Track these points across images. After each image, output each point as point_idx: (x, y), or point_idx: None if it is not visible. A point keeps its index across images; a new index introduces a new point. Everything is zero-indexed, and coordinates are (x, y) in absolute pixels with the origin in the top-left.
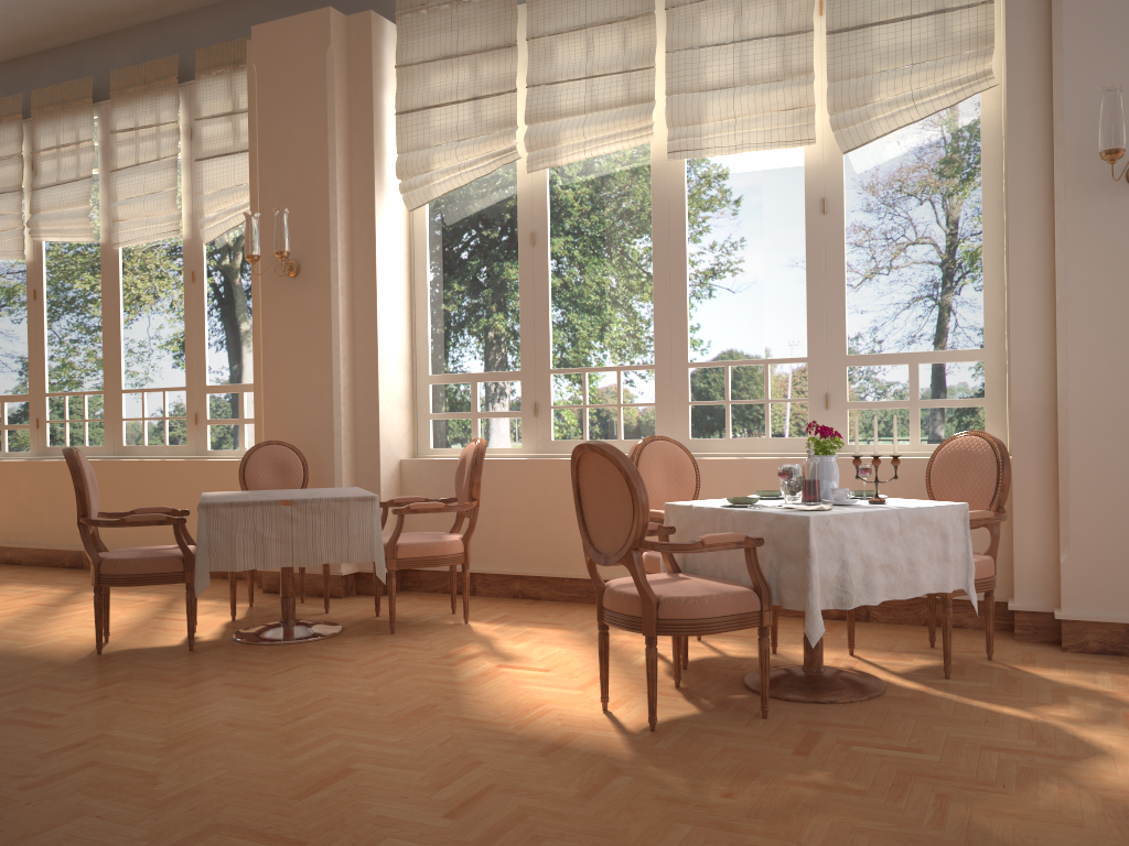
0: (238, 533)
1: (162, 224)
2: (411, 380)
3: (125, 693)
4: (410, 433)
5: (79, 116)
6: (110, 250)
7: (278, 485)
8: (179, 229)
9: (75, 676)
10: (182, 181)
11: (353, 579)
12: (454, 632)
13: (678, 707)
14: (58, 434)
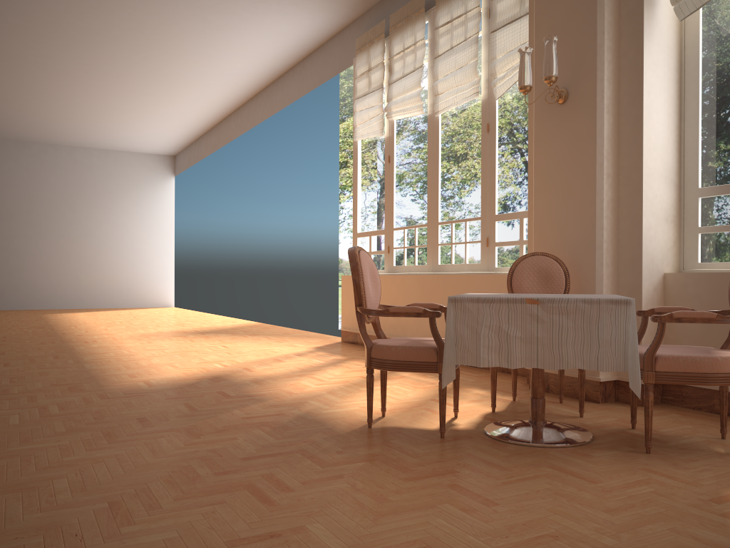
0: (483, 329)
1: (466, 90)
2: (678, 195)
3: (358, 476)
4: (675, 247)
5: (416, 23)
6: (433, 118)
7: (541, 292)
8: (478, 91)
9: (335, 447)
10: (481, 53)
11: (611, 387)
12: (726, 465)
13: None
14: (400, 257)
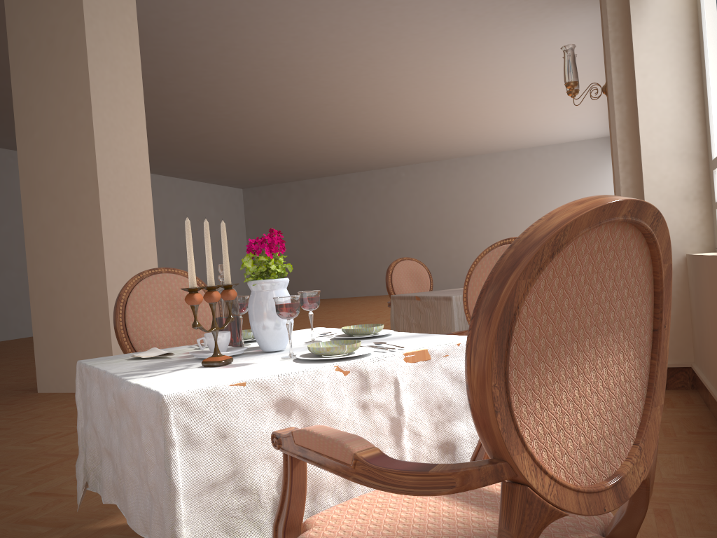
0: (401, 317)
1: None
2: (706, 168)
3: None
4: (706, 225)
5: None
6: None
7: None
8: None
9: None
10: None
11: None
12: None
13: None
14: None
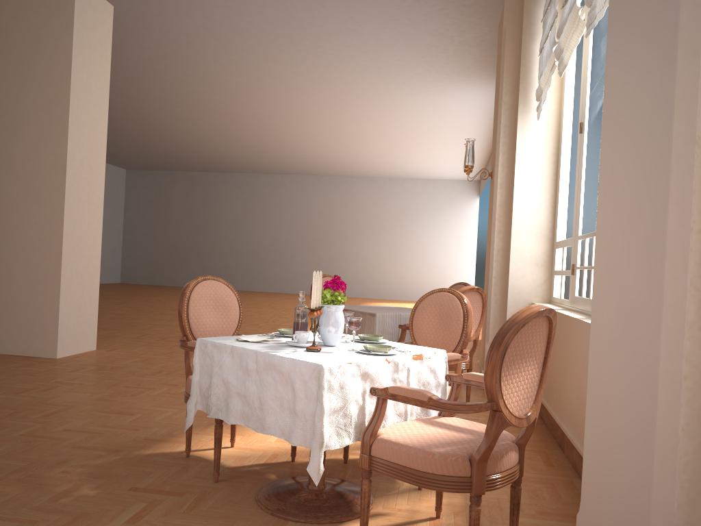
0: None
1: None
2: (551, 246)
3: None
4: (546, 284)
5: None
6: None
7: None
8: None
9: None
10: None
11: None
12: None
13: (239, 462)
14: None
